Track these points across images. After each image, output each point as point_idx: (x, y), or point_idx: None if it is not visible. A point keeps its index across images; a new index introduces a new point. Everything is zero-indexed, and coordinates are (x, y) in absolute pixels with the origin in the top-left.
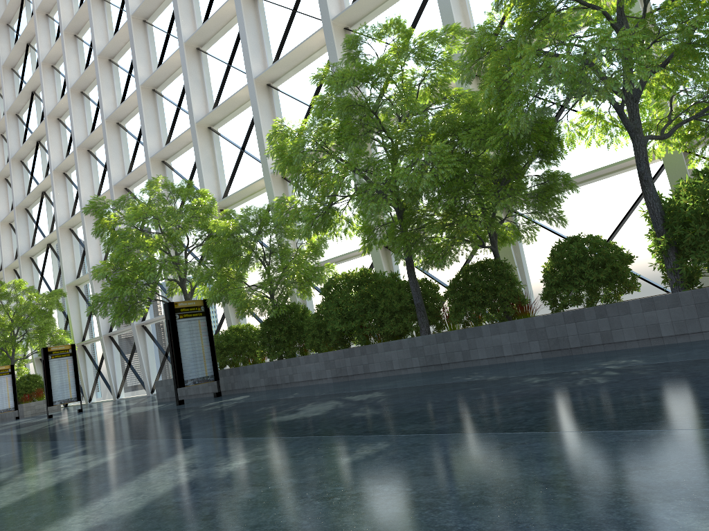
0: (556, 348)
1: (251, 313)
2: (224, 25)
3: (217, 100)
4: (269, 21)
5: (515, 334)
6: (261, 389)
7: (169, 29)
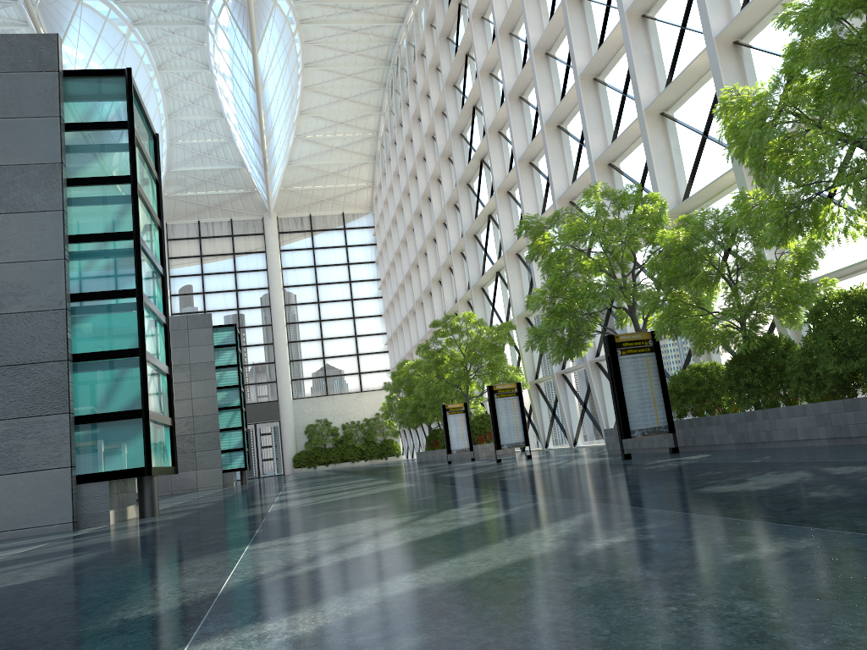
0: None
1: (712, 348)
2: None
3: (669, 77)
4: None
5: None
6: (729, 448)
7: None
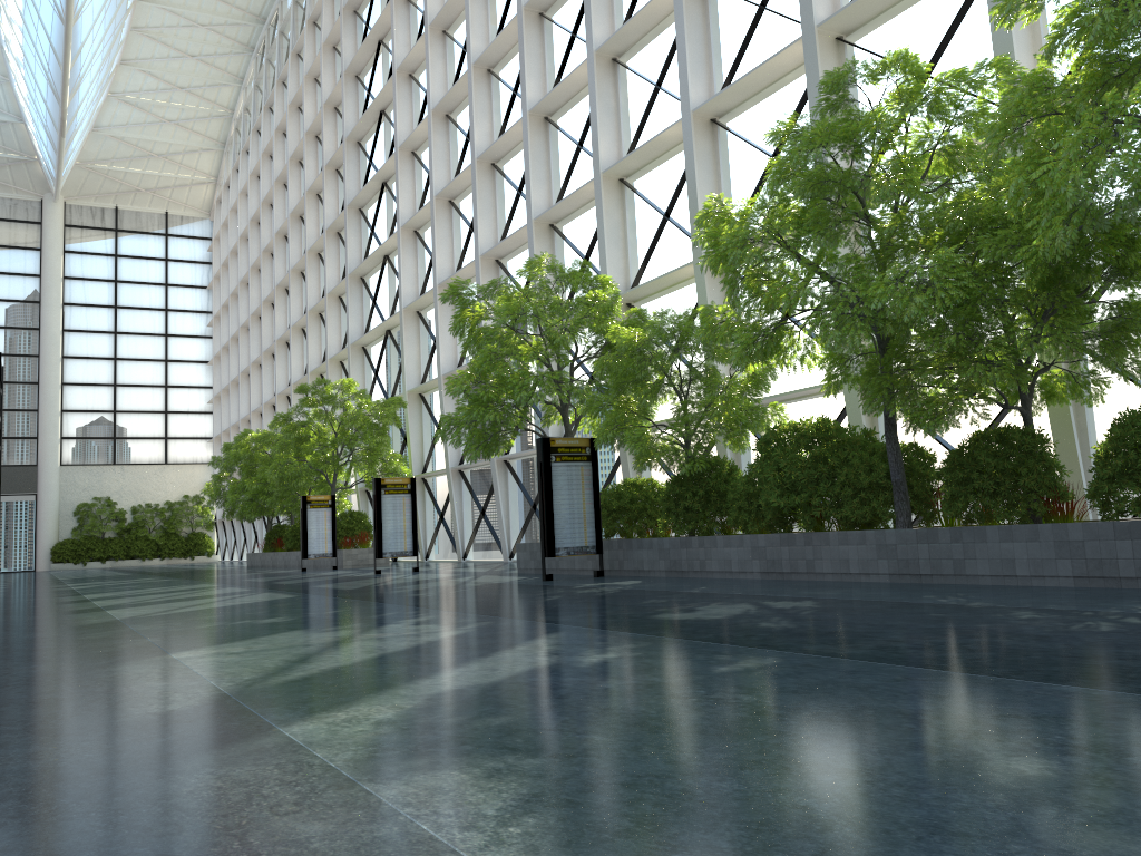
0: (1097, 574)
1: (654, 465)
2: (655, 25)
3: (635, 139)
4: (723, 20)
5: (1036, 545)
6: (659, 575)
7: (575, 28)
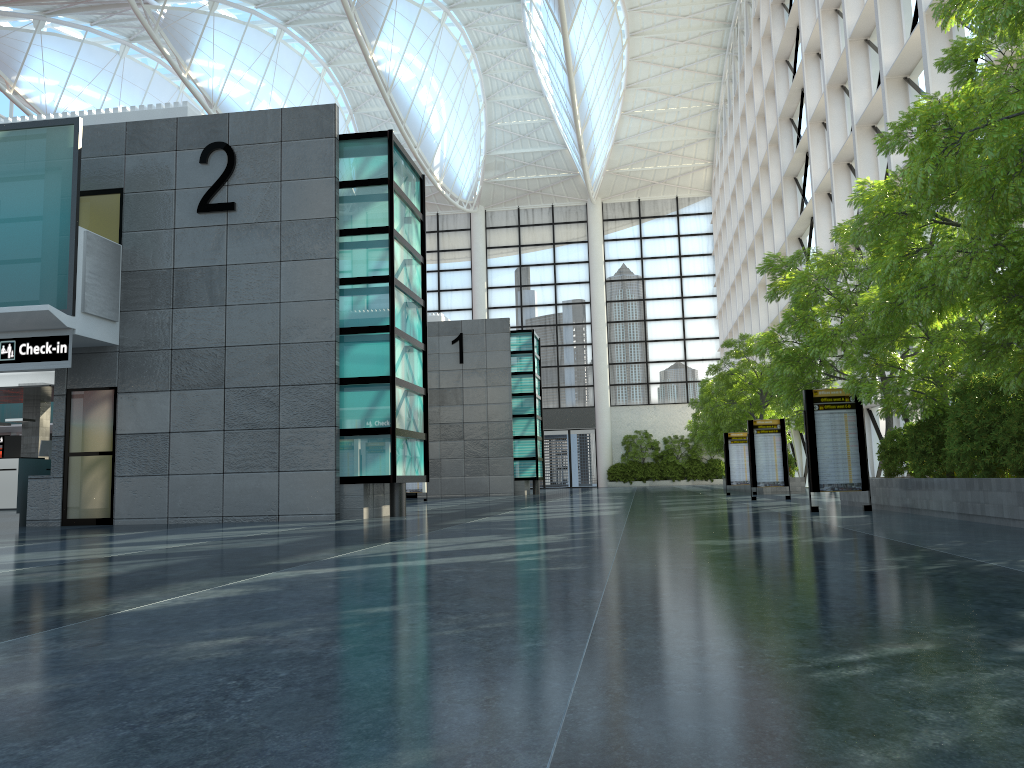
0: None
1: (895, 412)
2: None
3: None
4: None
5: None
6: (907, 511)
7: None
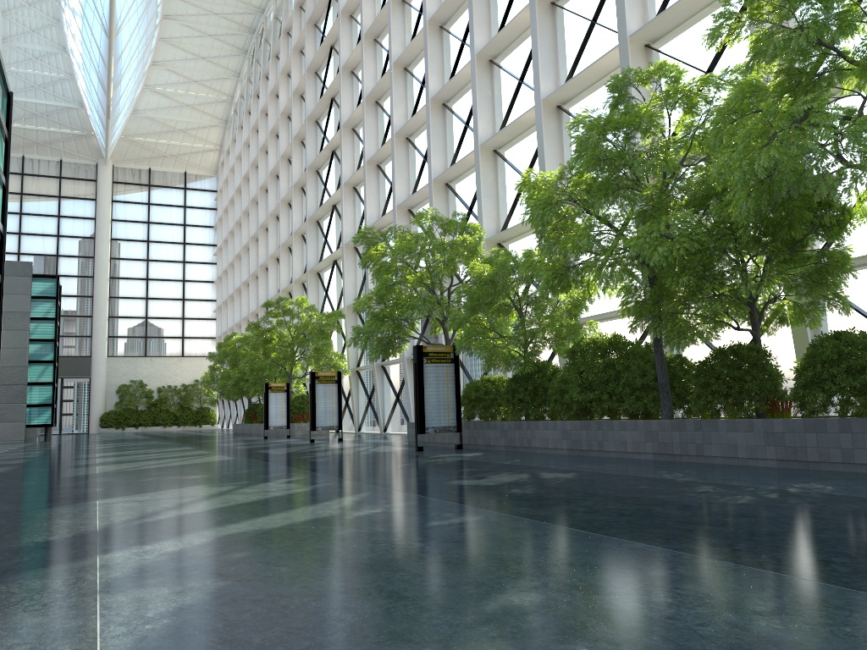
0: (792, 458)
1: (497, 367)
2: (520, 35)
3: (504, 120)
4: (567, 31)
5: (752, 435)
6: (500, 449)
7: (464, 37)
